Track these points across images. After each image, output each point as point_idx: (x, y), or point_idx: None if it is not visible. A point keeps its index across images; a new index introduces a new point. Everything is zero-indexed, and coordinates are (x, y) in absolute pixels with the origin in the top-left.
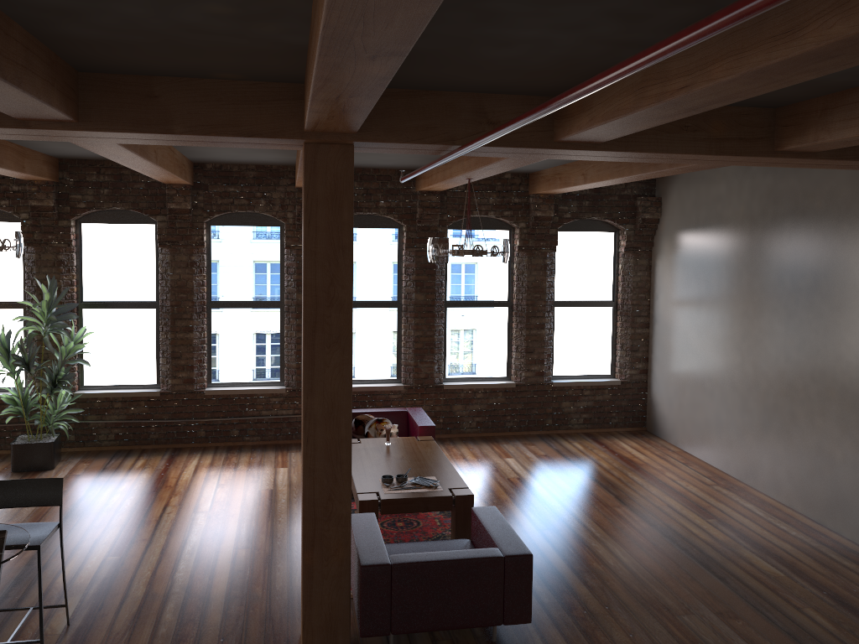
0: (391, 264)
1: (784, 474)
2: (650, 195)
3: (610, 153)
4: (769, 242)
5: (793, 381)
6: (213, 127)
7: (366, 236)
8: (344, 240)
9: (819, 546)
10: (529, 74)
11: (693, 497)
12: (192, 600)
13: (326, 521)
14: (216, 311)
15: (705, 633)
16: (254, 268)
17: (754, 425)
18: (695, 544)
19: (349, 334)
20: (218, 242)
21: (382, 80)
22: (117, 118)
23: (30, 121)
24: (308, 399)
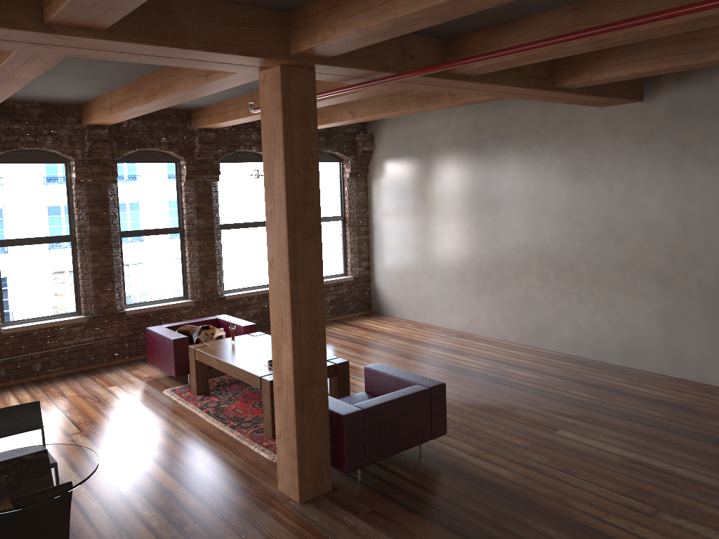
0: (171, 195)
1: (499, 319)
2: (364, 133)
3: (468, 85)
4: (475, 161)
5: (502, 255)
6: (220, 45)
7: (147, 170)
8: (312, 149)
9: (542, 357)
10: (468, 18)
11: (446, 346)
12: (154, 496)
13: (311, 386)
14: (4, 250)
15: (534, 416)
16: (41, 205)
17: (471, 290)
18: (476, 371)
19: (319, 228)
20: (0, 181)
21: (493, 5)
22: (139, 30)
23: (55, 25)
24: (293, 285)
